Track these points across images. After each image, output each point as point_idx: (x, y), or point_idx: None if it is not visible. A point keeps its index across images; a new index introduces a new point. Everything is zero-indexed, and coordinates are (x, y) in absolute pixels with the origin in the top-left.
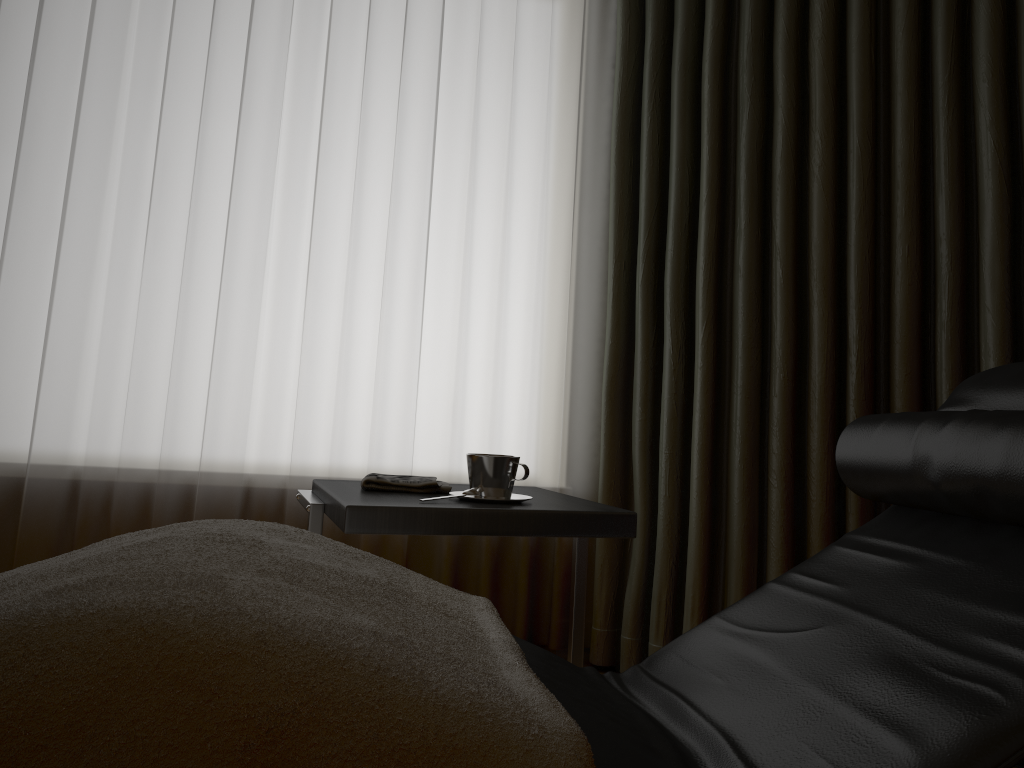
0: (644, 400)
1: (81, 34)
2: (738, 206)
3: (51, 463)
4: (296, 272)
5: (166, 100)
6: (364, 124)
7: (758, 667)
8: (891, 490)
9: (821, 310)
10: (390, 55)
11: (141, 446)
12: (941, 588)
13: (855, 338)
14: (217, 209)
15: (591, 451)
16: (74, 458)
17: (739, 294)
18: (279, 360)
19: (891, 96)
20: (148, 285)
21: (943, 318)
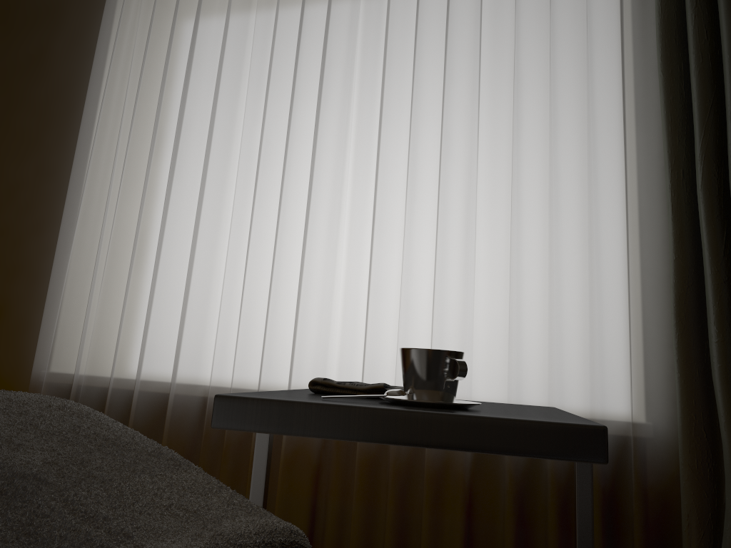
0: (719, 318)
1: (217, 62)
2: None
3: (185, 382)
4: (365, 218)
5: (268, 96)
6: (416, 85)
7: None
8: None
9: None
10: (438, 26)
11: (248, 369)
12: None
13: None
14: (305, 174)
15: (669, 382)
16: (205, 379)
17: None
18: (351, 294)
19: None
20: (253, 238)
21: None
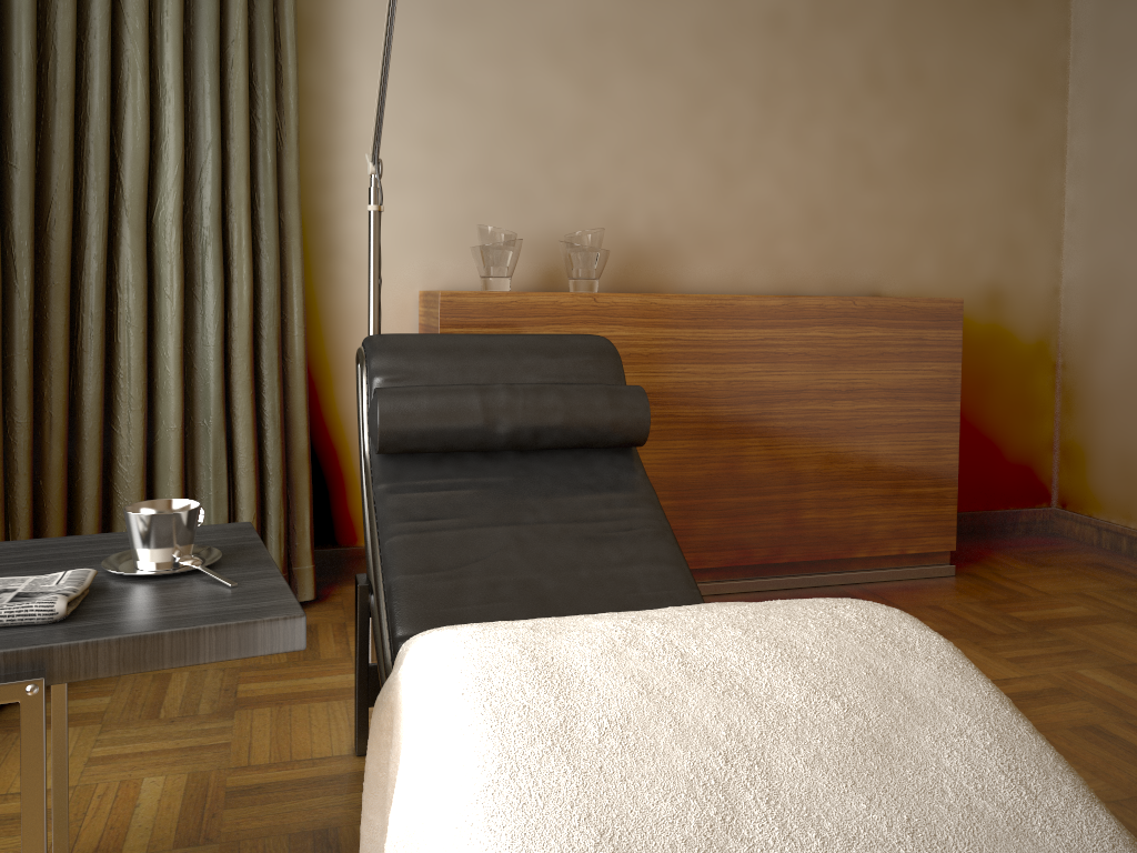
0: None
1: None
2: None
3: None
4: None
5: None
6: None
7: (513, 582)
8: (444, 444)
9: None
10: None
11: None
12: (534, 495)
13: (28, 279)
14: None
15: None
16: None
17: None
18: None
19: (48, 0)
20: None
21: (98, 260)
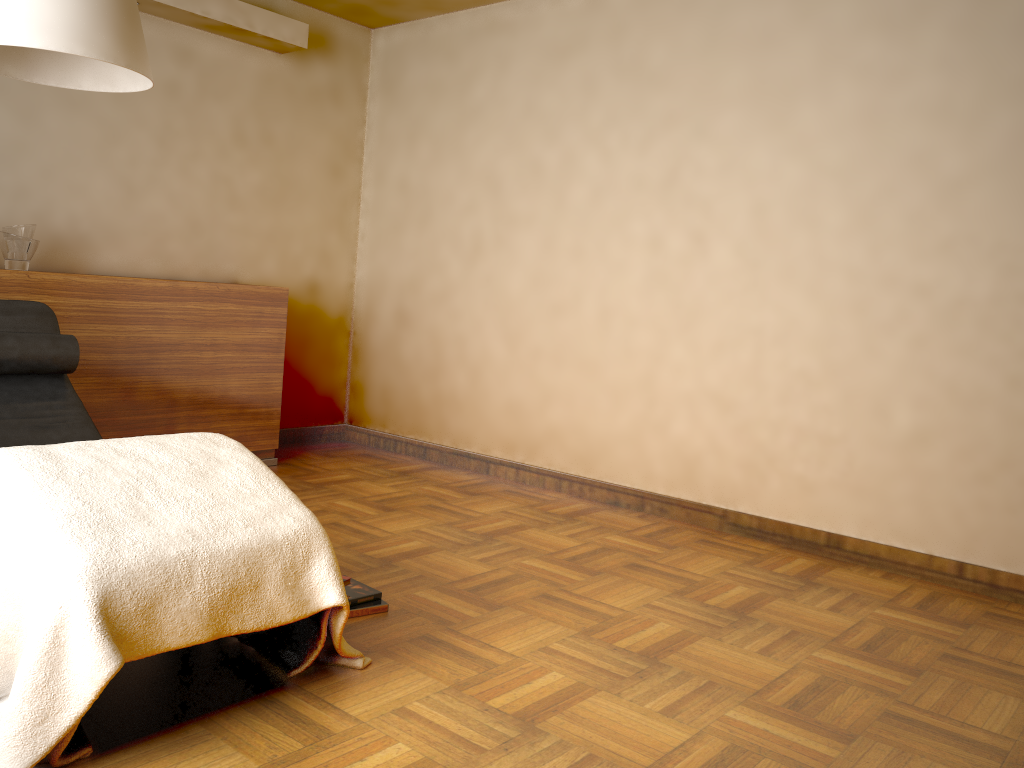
0: None
1: None
2: None
3: None
4: None
5: None
6: None
7: None
8: None
9: None
10: None
11: None
12: None
13: None
14: None
15: None
16: None
17: None
18: None
19: None
20: None
21: None
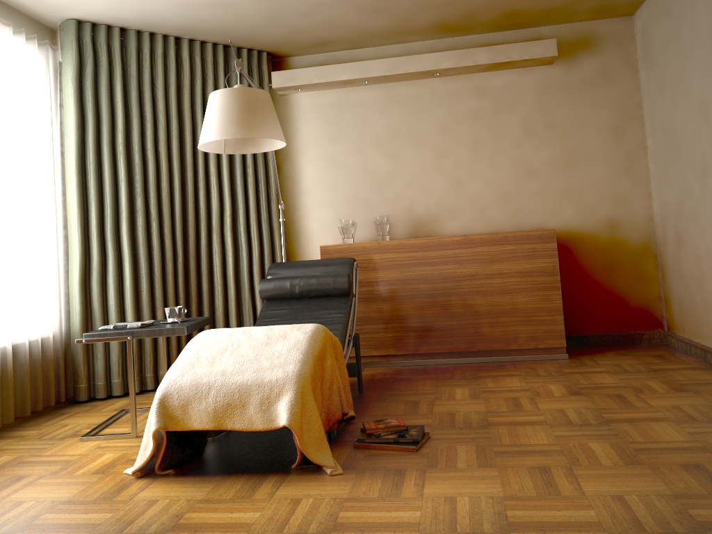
0: (100, 284)
1: None
2: (138, 204)
3: None
4: None
5: None
6: None
7: None
8: (280, 295)
9: (170, 244)
10: None
11: None
12: (306, 311)
13: (181, 253)
14: None
15: (65, 310)
16: None
17: (142, 239)
18: None
19: (185, 168)
20: None
21: (204, 245)
